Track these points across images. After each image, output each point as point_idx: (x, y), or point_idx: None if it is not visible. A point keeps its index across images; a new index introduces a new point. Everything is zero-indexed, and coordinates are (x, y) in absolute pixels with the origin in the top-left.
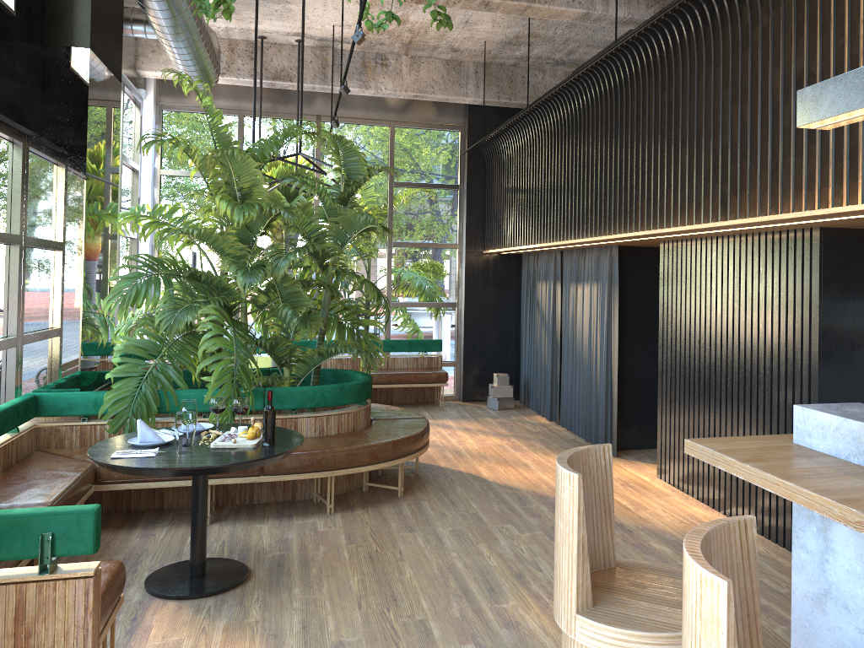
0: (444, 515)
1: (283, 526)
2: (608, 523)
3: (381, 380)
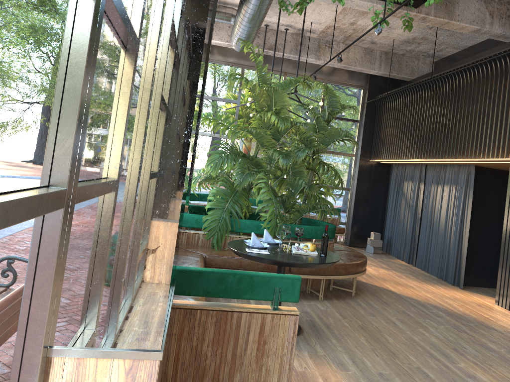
0: (386, 310)
1: (299, 304)
2: None
3: None
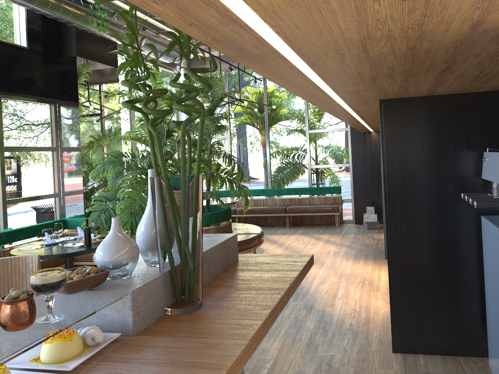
0: None
1: None
2: None
3: (299, 211)
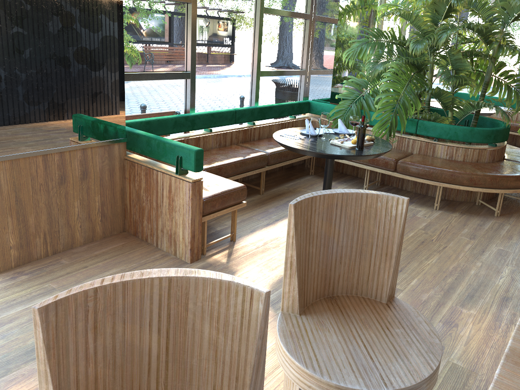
0: (509, 239)
1: None
2: (387, 265)
3: None
